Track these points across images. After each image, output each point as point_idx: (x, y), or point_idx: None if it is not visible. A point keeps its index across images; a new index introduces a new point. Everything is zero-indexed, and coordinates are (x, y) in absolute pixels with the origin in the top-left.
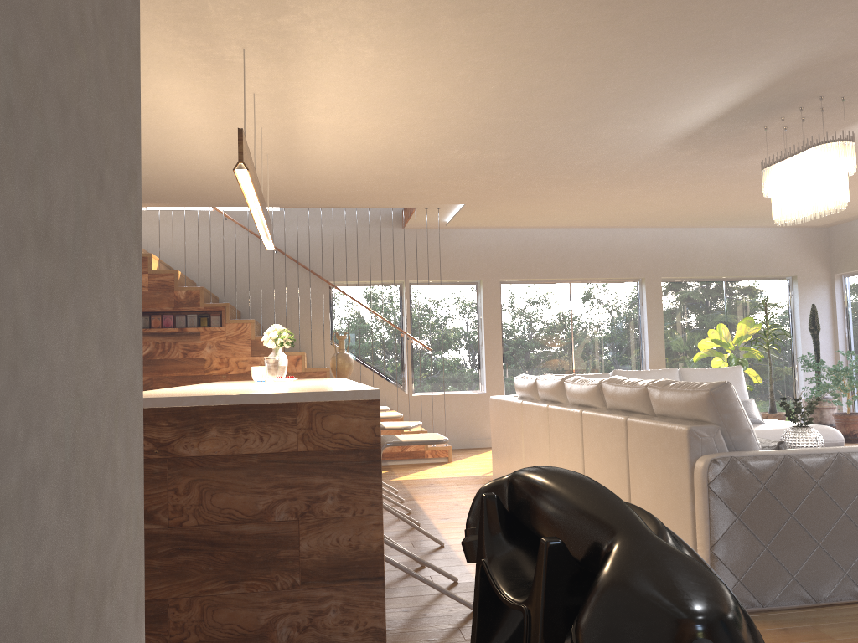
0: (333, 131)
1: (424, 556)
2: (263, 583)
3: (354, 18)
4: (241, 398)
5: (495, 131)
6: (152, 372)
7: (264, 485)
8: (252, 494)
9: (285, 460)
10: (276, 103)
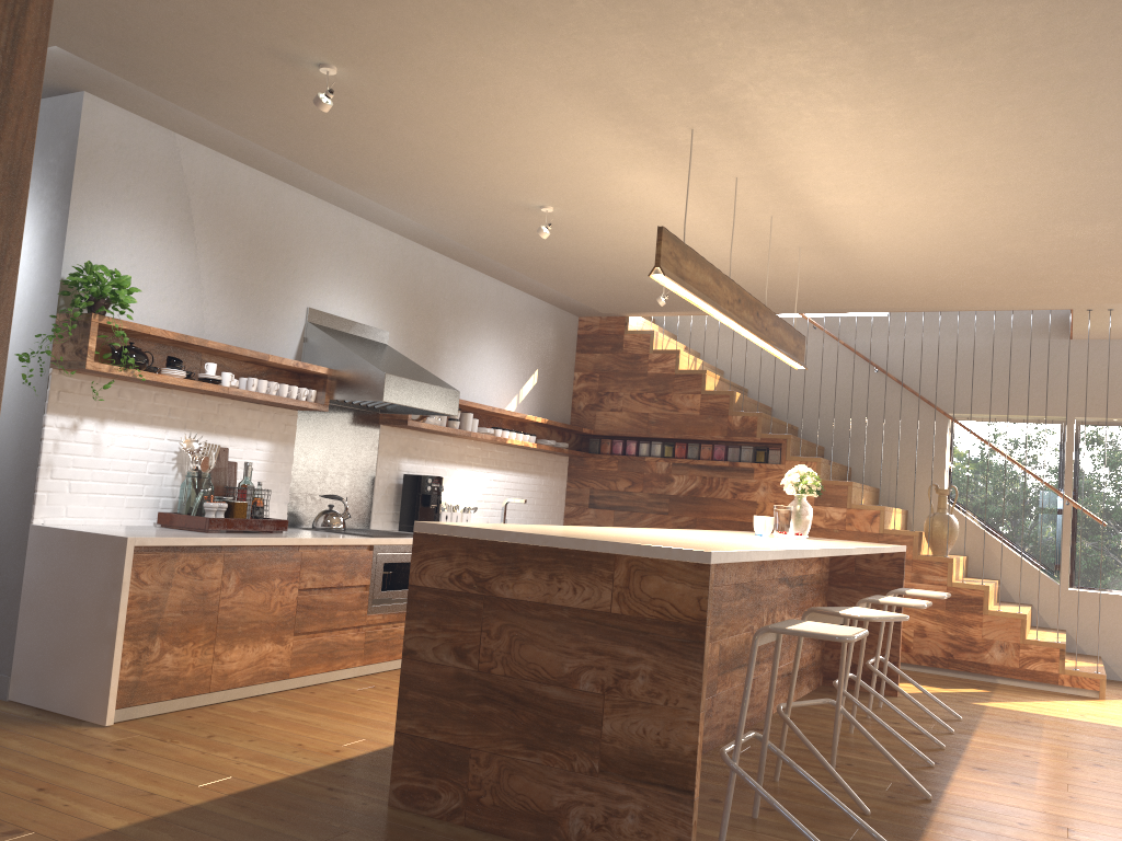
0: (865, 213)
1: (884, 804)
2: (560, 758)
3: (796, 74)
4: (559, 541)
5: (1118, 193)
6: (696, 512)
7: (572, 645)
8: (559, 653)
9: (596, 621)
10: (770, 186)
